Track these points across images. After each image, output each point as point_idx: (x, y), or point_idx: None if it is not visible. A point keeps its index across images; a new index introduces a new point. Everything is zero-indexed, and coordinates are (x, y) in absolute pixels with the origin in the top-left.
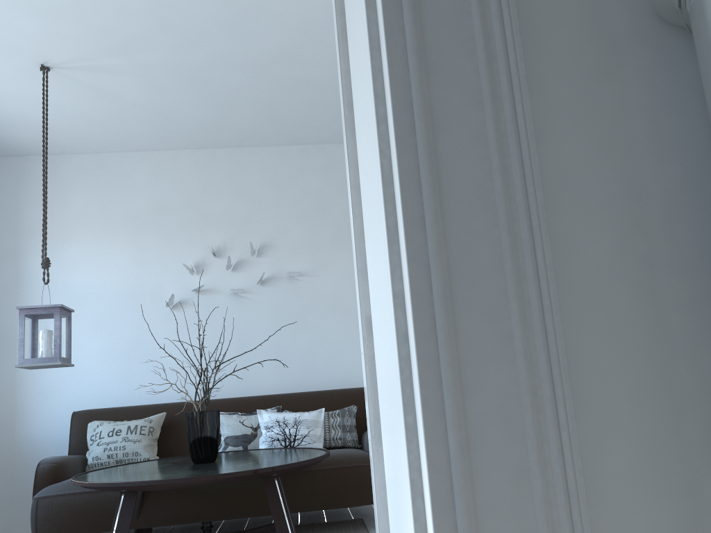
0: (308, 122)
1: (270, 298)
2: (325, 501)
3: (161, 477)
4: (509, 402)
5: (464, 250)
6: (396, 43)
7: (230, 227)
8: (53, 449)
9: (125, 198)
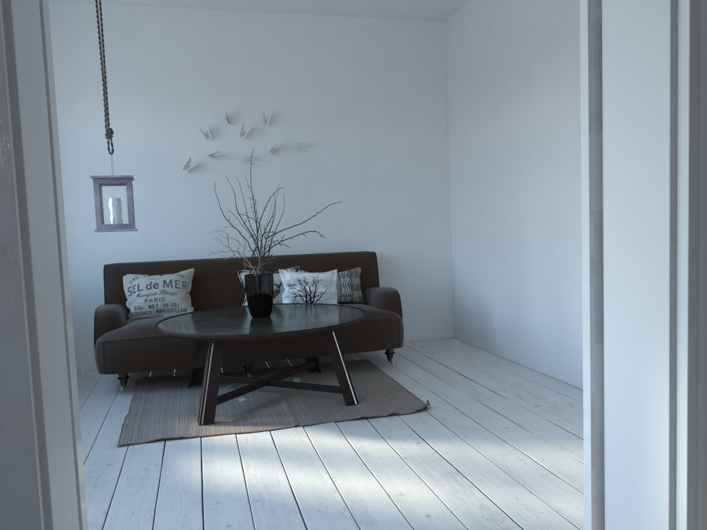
0: None
1: (280, 166)
2: (349, 347)
3: (249, 330)
4: None
5: None
6: (694, 126)
7: (243, 95)
8: (82, 297)
9: (137, 56)
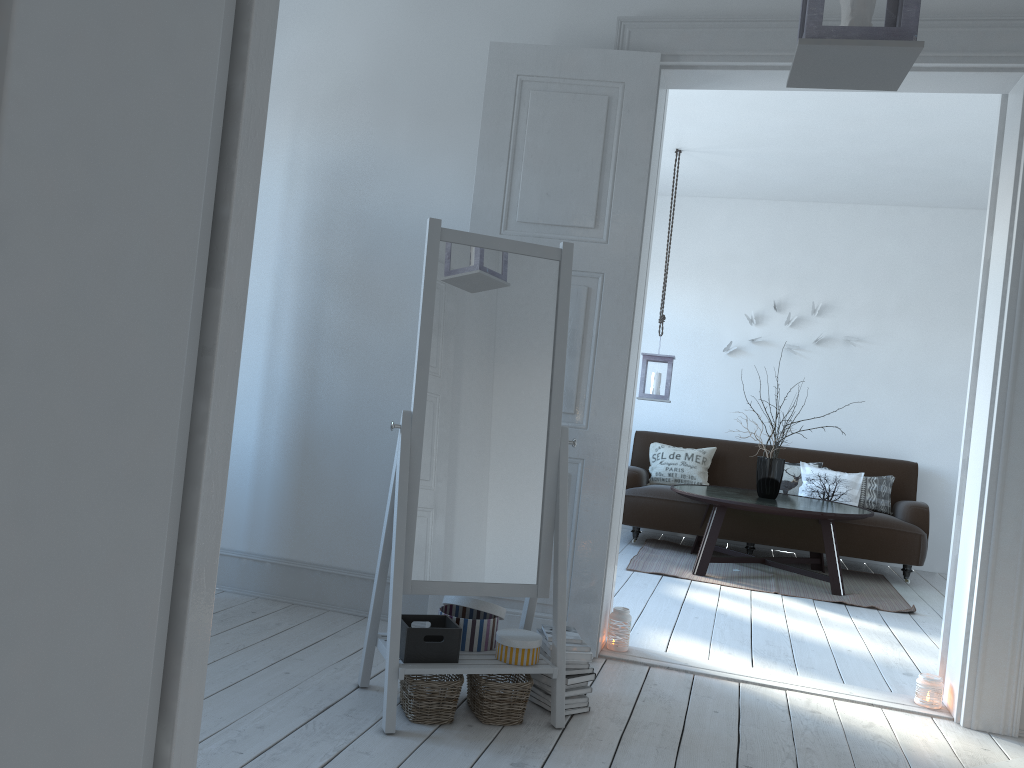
0: (897, 192)
1: (822, 358)
2: (857, 551)
3: (749, 502)
4: (1018, 510)
5: (1013, 458)
6: (1004, 378)
7: (794, 284)
8: None
9: (697, 243)
